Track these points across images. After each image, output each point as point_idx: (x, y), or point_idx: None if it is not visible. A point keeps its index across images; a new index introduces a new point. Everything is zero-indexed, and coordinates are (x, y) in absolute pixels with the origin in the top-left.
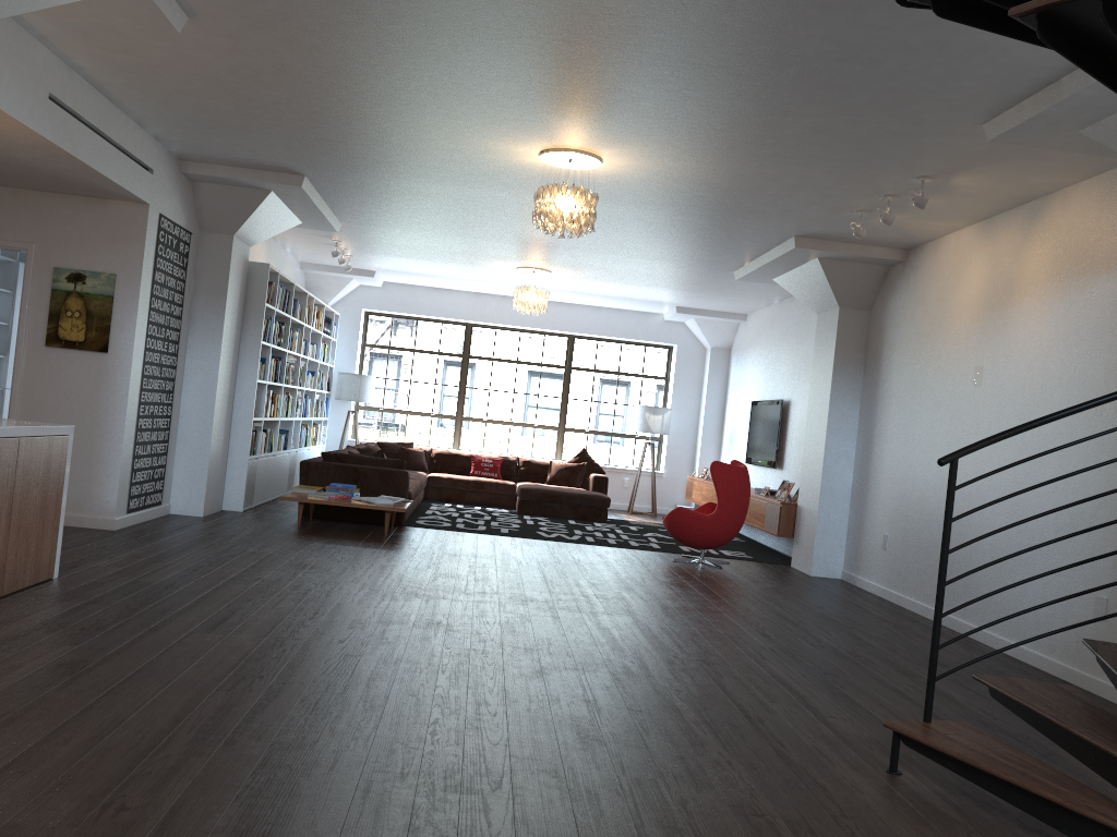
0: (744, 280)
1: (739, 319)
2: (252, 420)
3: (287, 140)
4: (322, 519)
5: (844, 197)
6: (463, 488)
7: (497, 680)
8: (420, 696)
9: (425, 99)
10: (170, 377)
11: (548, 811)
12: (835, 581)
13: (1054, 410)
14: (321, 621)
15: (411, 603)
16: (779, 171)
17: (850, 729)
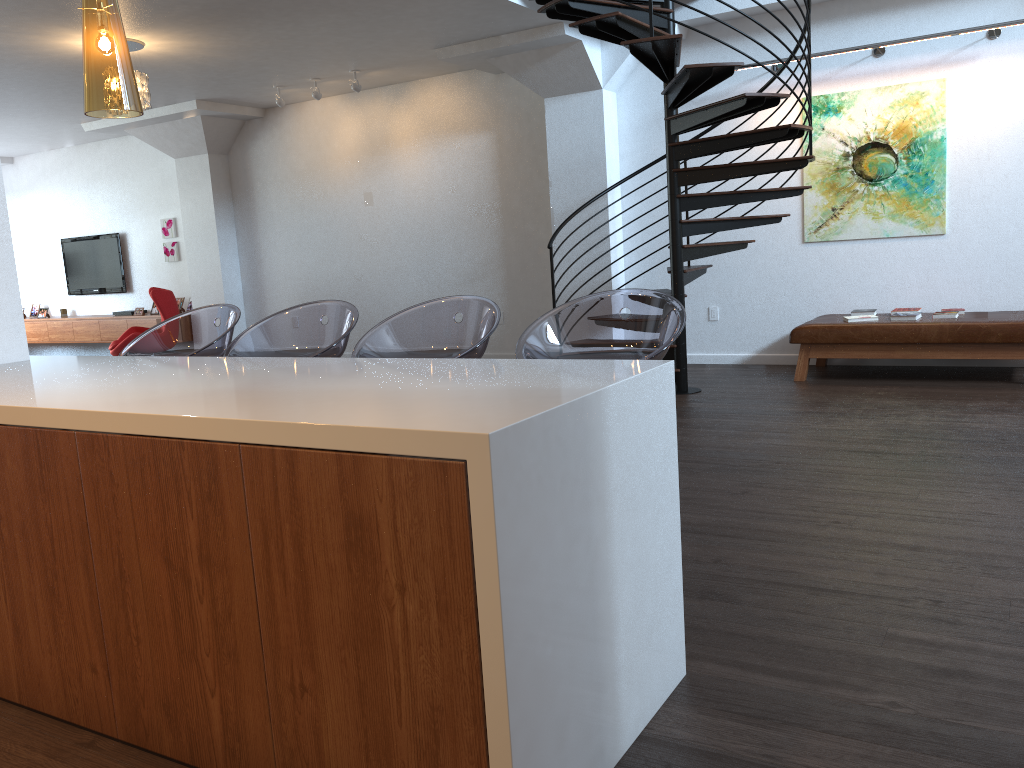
0: (93, 131)
1: (7, 163)
2: None
3: None
4: None
5: (284, 78)
6: None
7: None
8: None
9: None
10: None
11: None
12: None
13: (442, 215)
14: None
15: None
16: (270, 62)
17: None
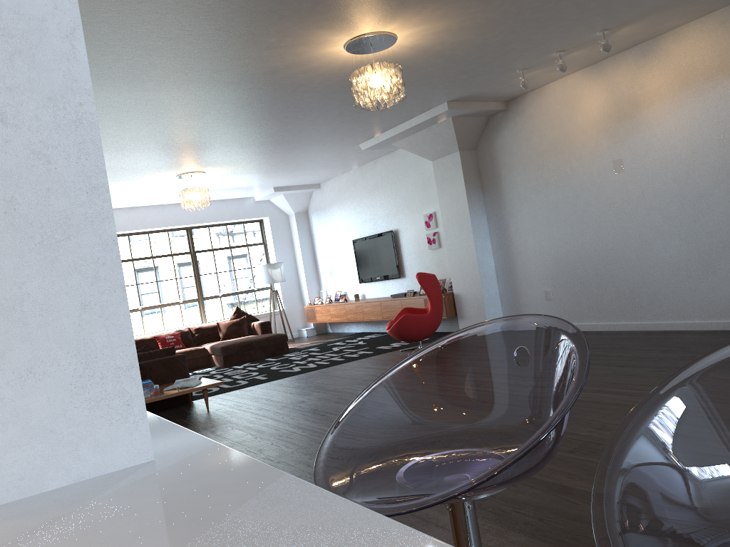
0: (368, 149)
1: (315, 188)
2: None
3: (100, 53)
4: None
5: (528, 57)
6: None
7: None
8: None
9: None
10: None
11: None
12: None
13: (710, 169)
14: None
15: None
16: (516, 37)
17: None
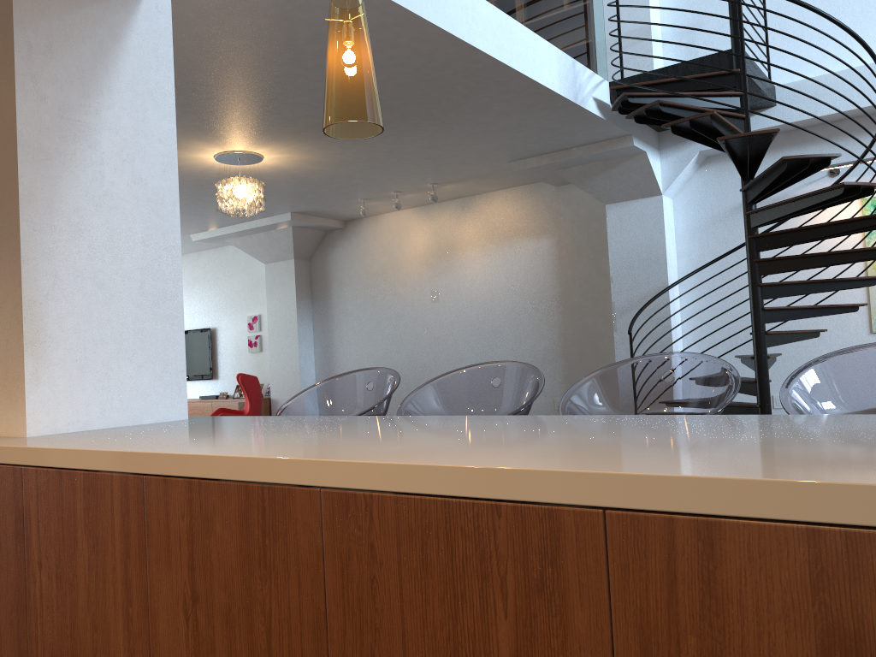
0: (199, 241)
1: None
2: None
3: None
4: None
5: (371, 191)
6: None
7: None
8: None
9: (213, 111)
10: None
11: None
12: None
13: (503, 310)
14: None
15: None
16: (364, 175)
17: None
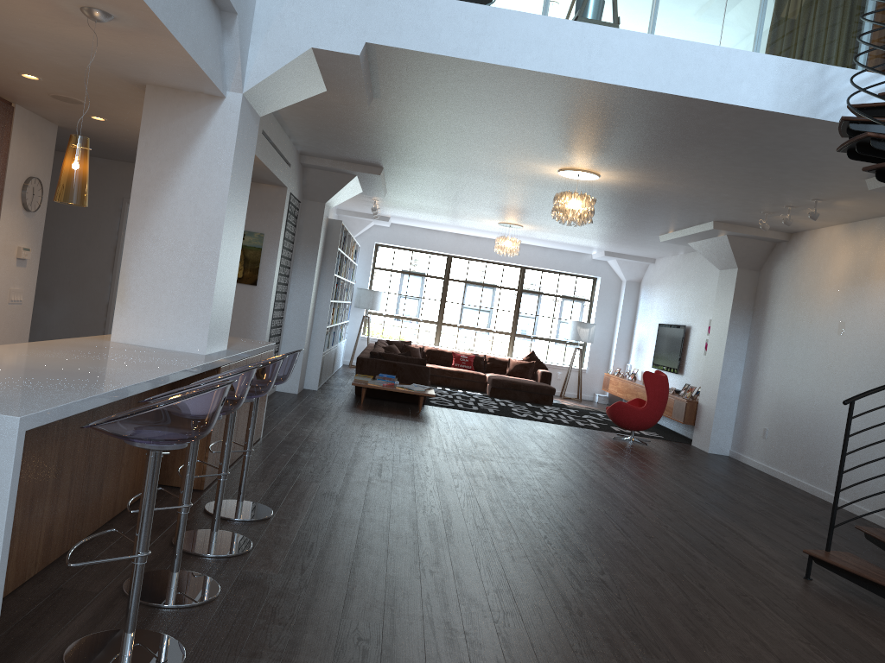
0: (666, 242)
1: (649, 262)
2: (326, 328)
3: (387, 151)
4: (370, 397)
5: (758, 205)
6: (448, 376)
7: (561, 515)
8: (526, 522)
9: (500, 141)
10: (284, 300)
11: (636, 586)
12: (725, 457)
13: None
14: (434, 473)
15: (475, 462)
16: (719, 190)
17: (774, 554)
